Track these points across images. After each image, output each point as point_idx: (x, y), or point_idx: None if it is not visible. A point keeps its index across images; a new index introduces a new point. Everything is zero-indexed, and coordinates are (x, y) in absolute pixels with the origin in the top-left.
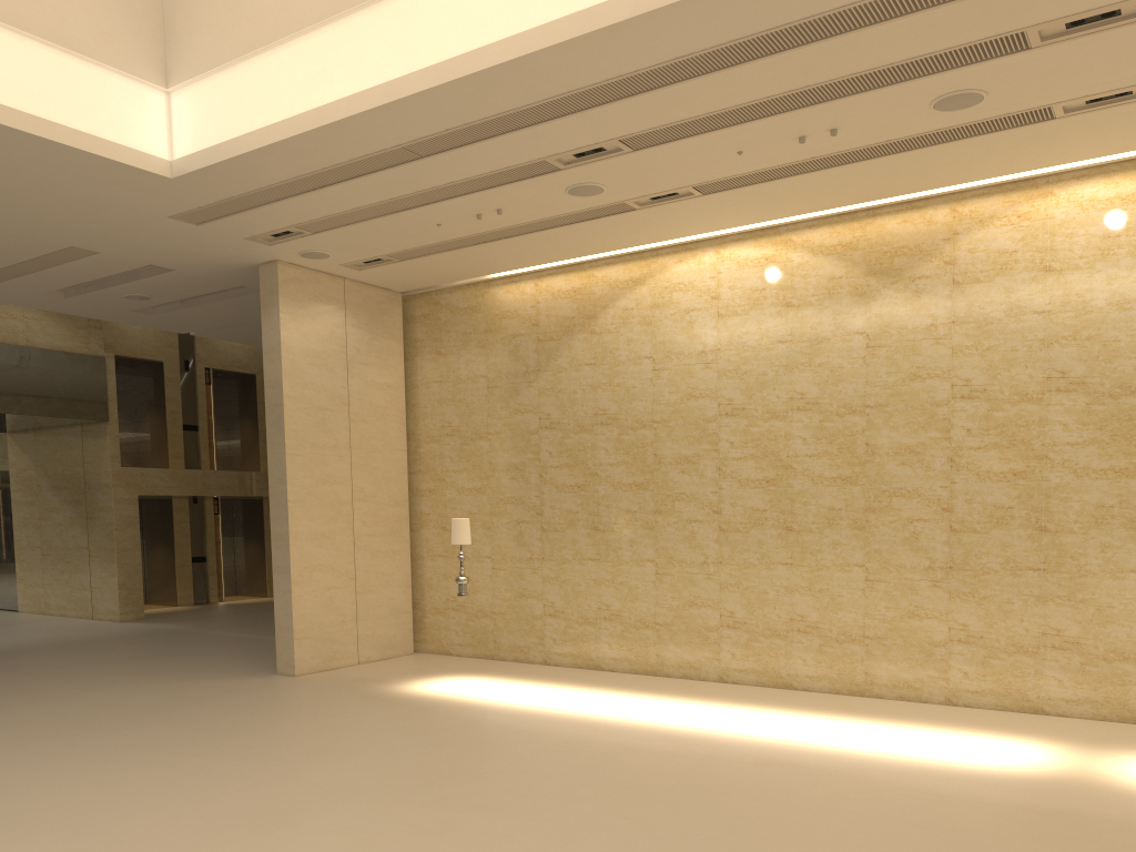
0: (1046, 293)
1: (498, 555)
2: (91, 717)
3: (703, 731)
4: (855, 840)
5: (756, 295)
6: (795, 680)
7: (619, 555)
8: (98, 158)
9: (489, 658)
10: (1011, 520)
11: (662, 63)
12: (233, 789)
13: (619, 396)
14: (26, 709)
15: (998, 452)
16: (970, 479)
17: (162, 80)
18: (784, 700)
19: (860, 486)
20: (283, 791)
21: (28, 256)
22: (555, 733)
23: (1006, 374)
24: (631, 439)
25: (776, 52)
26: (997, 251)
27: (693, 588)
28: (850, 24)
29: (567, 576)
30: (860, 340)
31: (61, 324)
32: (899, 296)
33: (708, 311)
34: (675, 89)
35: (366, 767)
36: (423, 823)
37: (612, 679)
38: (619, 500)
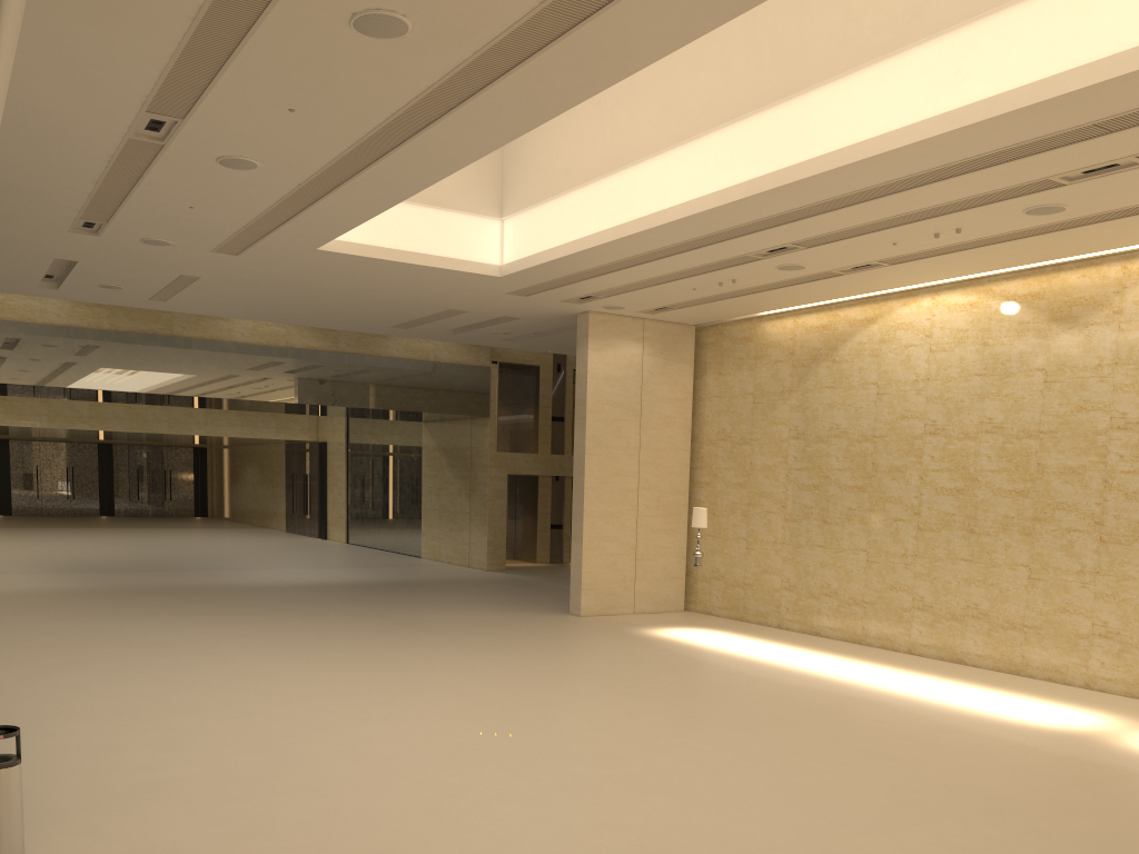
0: None
1: (751, 537)
2: (433, 624)
3: (837, 678)
4: (841, 735)
5: (960, 335)
6: (967, 657)
7: (840, 544)
8: (453, 271)
9: (739, 619)
10: None
11: (785, 212)
12: (490, 666)
13: (849, 414)
14: (398, 616)
15: None
16: (1119, 498)
17: (498, 213)
18: (942, 670)
19: (1030, 499)
20: (517, 671)
21: (425, 315)
22: (723, 666)
23: None
24: (856, 450)
25: (863, 201)
26: None
27: (894, 575)
28: (903, 187)
29: (800, 558)
30: (1039, 375)
31: (460, 343)
32: (1073, 340)
33: (922, 347)
34: (807, 220)
35: (577, 667)
36: (582, 693)
37: (820, 642)
38: (843, 499)
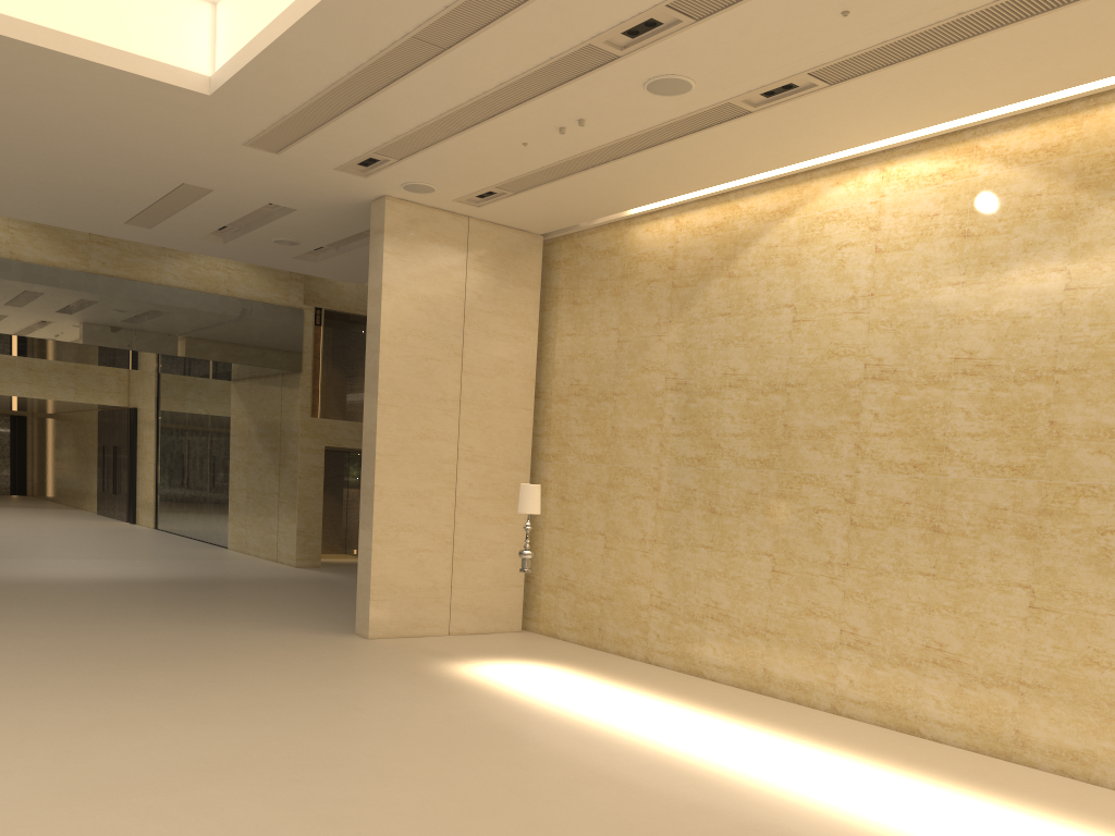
0: None
1: (611, 532)
2: (124, 652)
3: (729, 772)
4: None
5: (925, 223)
6: (924, 726)
7: (734, 544)
8: (123, 73)
9: (593, 647)
10: None
11: None
12: (123, 747)
13: (752, 353)
14: (85, 636)
15: None
16: None
17: None
18: (891, 749)
19: (1036, 479)
20: (164, 759)
21: (155, 196)
22: (544, 744)
23: None
24: (760, 406)
25: None
26: None
27: (813, 593)
28: None
29: (677, 563)
30: (1057, 279)
31: (262, 276)
32: None
33: (864, 246)
34: None
35: (286, 747)
36: (241, 826)
37: (702, 690)
38: (740, 479)
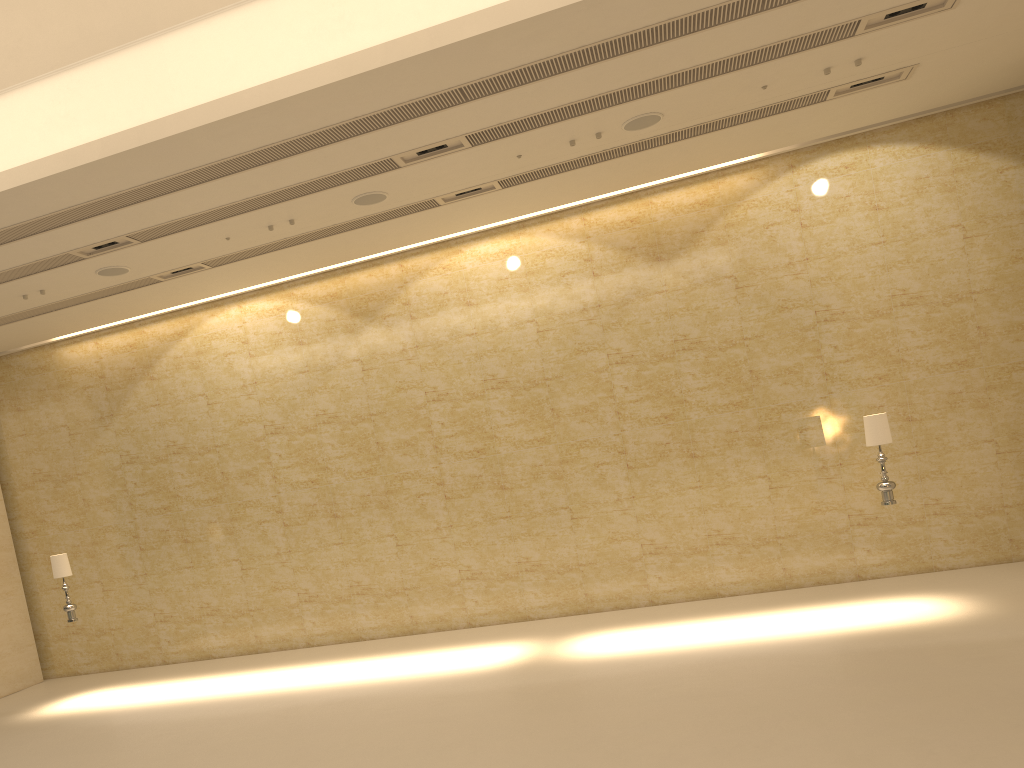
0: (472, 321)
1: (106, 578)
2: None
3: (288, 690)
4: (381, 743)
5: (276, 338)
6: (363, 633)
7: (209, 559)
8: None
9: (115, 669)
10: (482, 485)
11: (139, 186)
12: None
13: (184, 429)
14: None
15: (465, 436)
16: (451, 459)
17: None
18: (355, 650)
19: (379, 475)
20: None
21: None
22: (166, 721)
23: (458, 380)
24: (201, 463)
25: (224, 176)
26: (435, 293)
27: (274, 576)
28: (270, 158)
29: (170, 585)
30: (357, 365)
31: None
32: (377, 331)
33: (242, 353)
34: (157, 201)
35: None
36: None
37: (222, 664)
38: (201, 514)
